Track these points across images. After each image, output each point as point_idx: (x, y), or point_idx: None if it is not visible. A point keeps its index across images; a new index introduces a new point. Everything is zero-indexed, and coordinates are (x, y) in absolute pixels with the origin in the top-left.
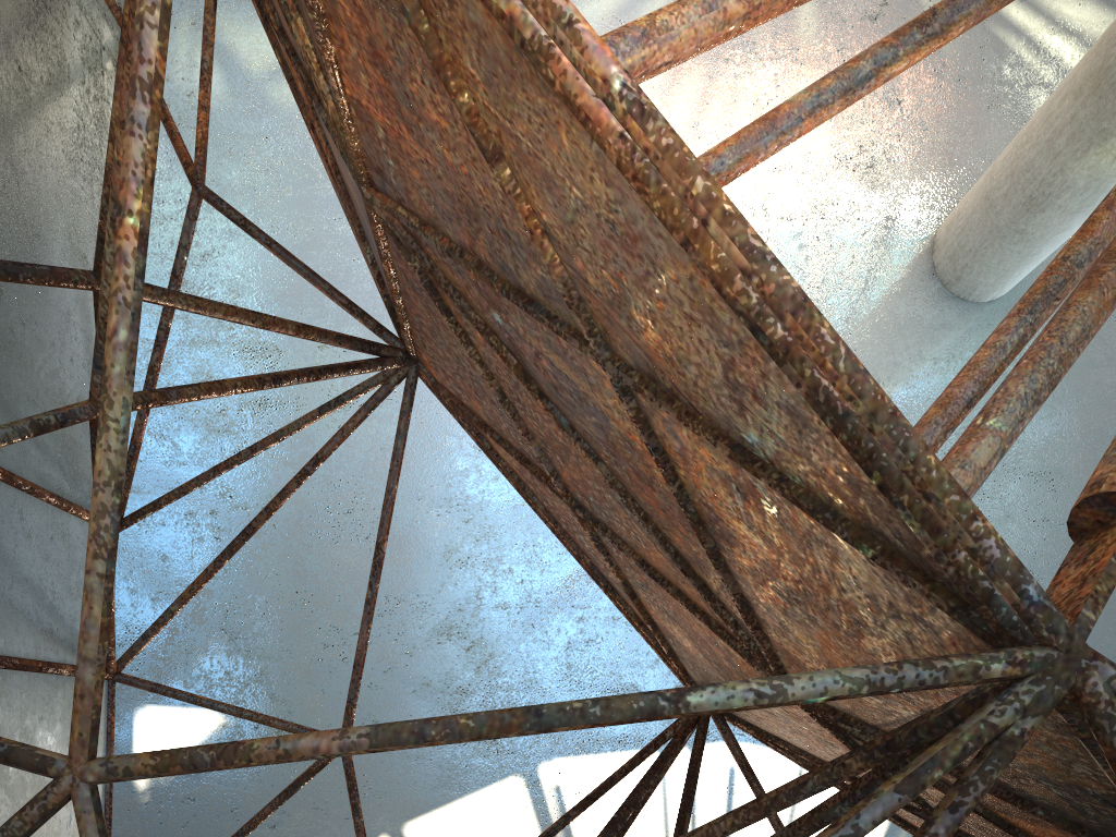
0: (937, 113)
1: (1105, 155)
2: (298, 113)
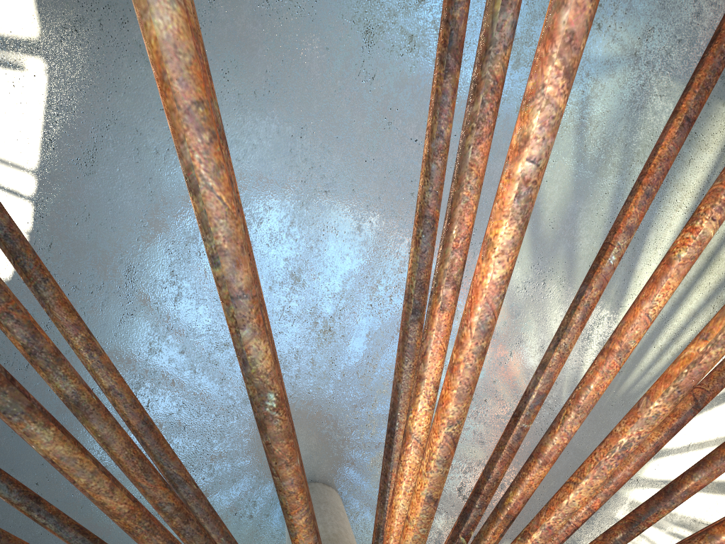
0: None
1: None
2: None
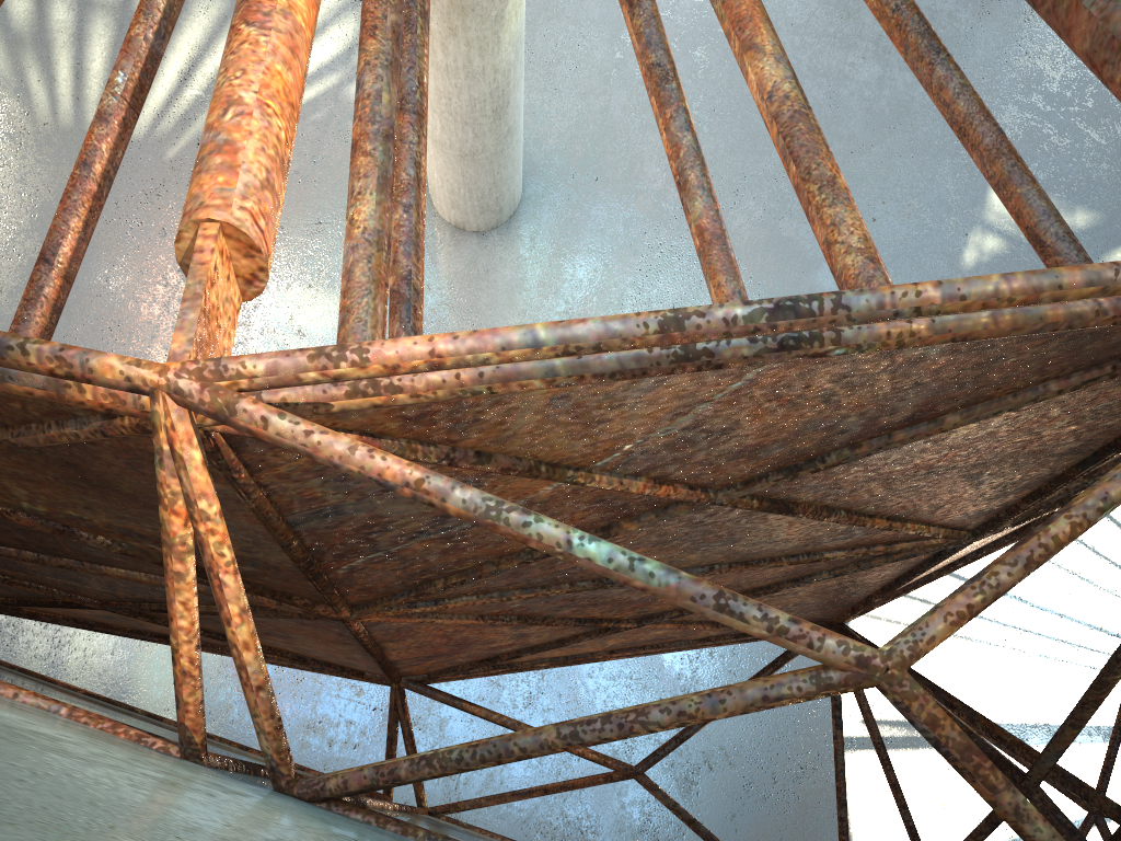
0: (339, 190)
1: (510, 22)
2: None
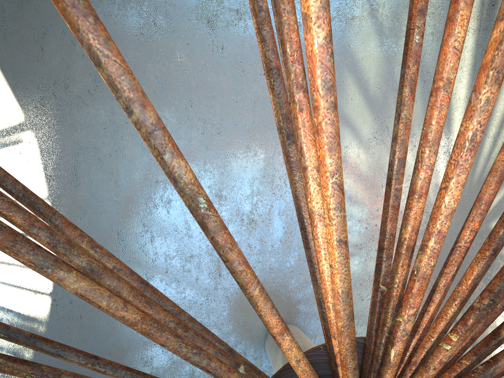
0: None
1: (279, 361)
2: (349, 3)
